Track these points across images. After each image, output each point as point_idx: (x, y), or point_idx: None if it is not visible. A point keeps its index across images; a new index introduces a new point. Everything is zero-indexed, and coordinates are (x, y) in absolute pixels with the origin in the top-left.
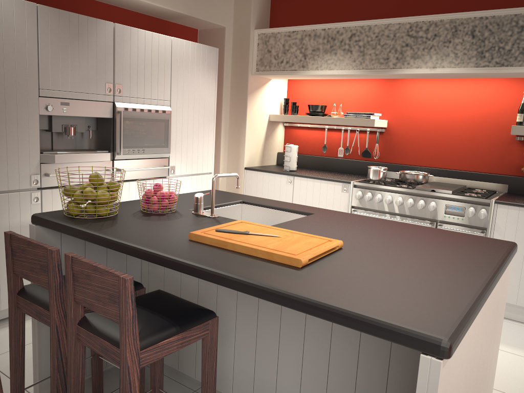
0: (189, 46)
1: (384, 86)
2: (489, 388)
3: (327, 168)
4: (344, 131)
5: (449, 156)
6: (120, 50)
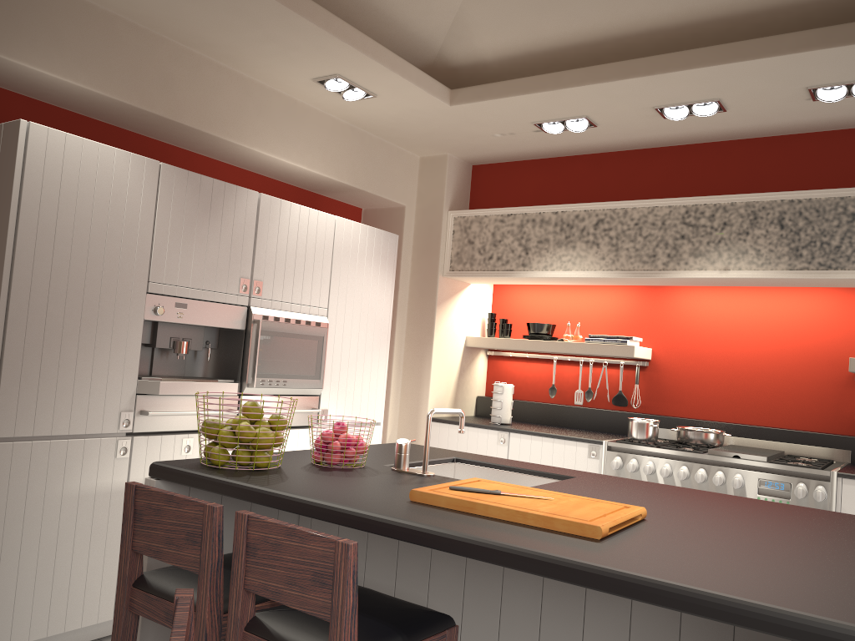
0: (358, 230)
1: (644, 297)
2: None
3: (557, 421)
4: (583, 364)
5: (752, 405)
6: (264, 231)
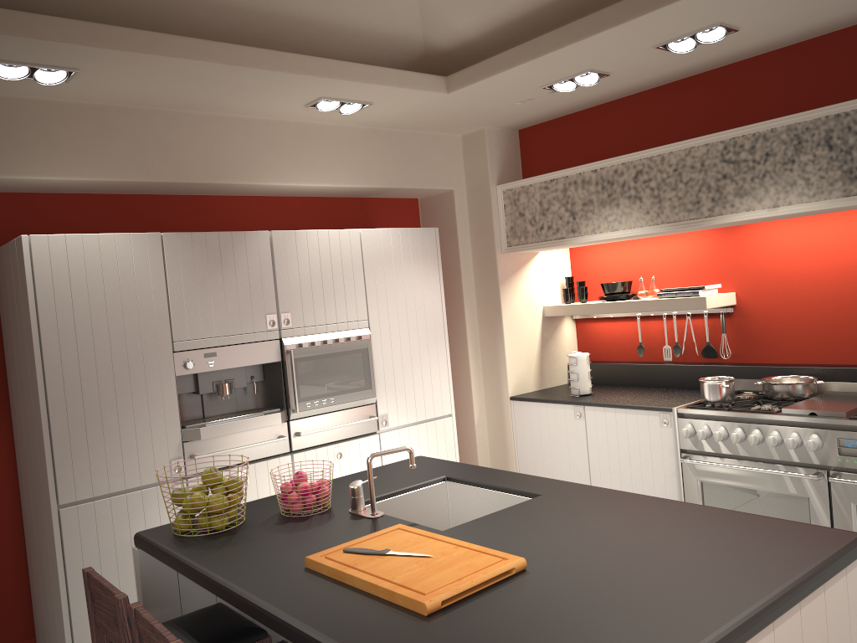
0: (388, 235)
1: (720, 237)
2: None
3: (647, 382)
4: (667, 317)
5: (852, 342)
6: (283, 265)
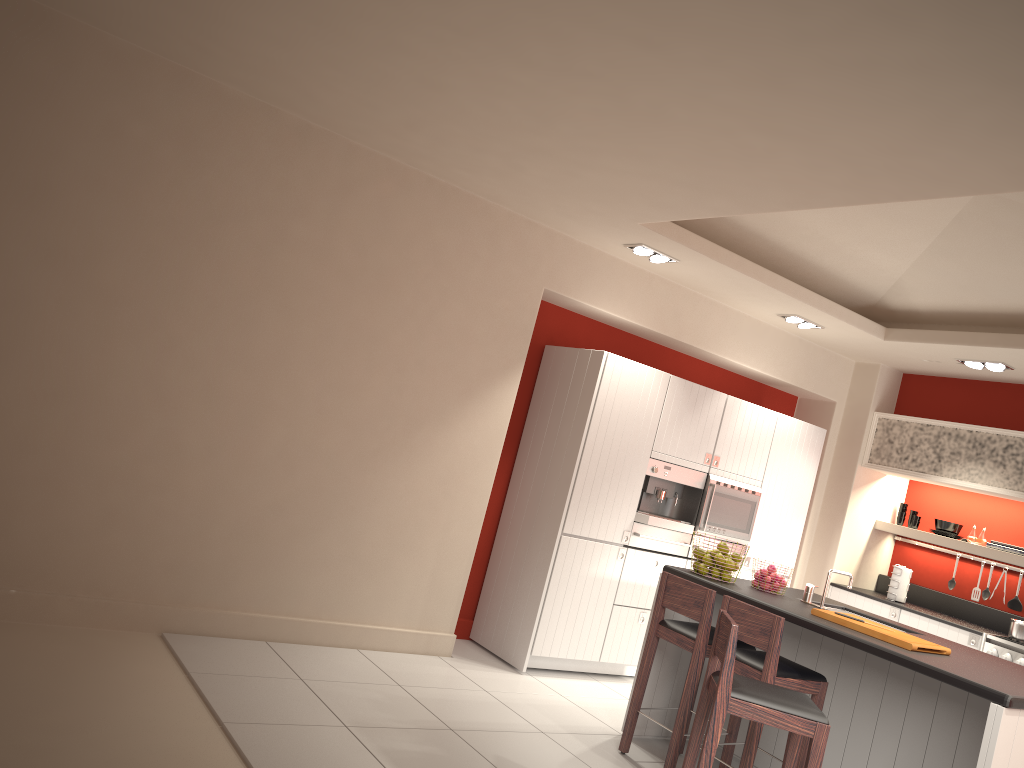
0: (794, 424)
1: None
2: None
3: (951, 611)
4: (984, 565)
5: None
6: (726, 421)
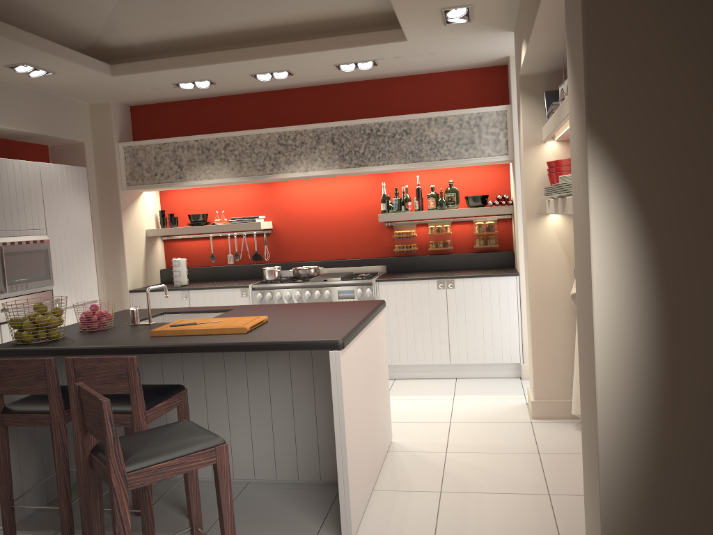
0: (57, 169)
1: (263, 188)
2: (386, 407)
3: (219, 277)
4: (230, 237)
5: (333, 247)
6: None
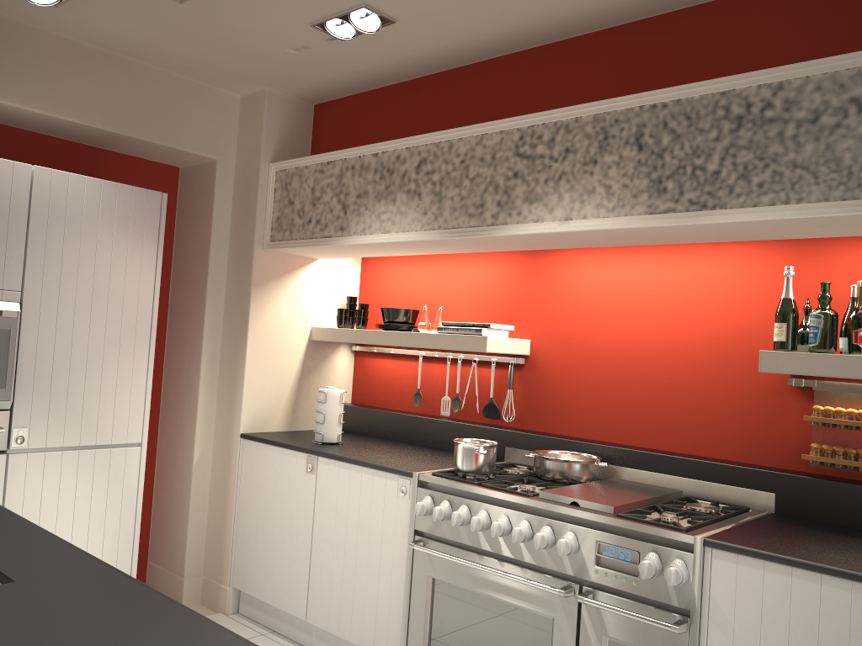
0: (82, 185)
1: (523, 269)
2: None
3: (417, 438)
4: (453, 362)
5: (651, 420)
6: None
